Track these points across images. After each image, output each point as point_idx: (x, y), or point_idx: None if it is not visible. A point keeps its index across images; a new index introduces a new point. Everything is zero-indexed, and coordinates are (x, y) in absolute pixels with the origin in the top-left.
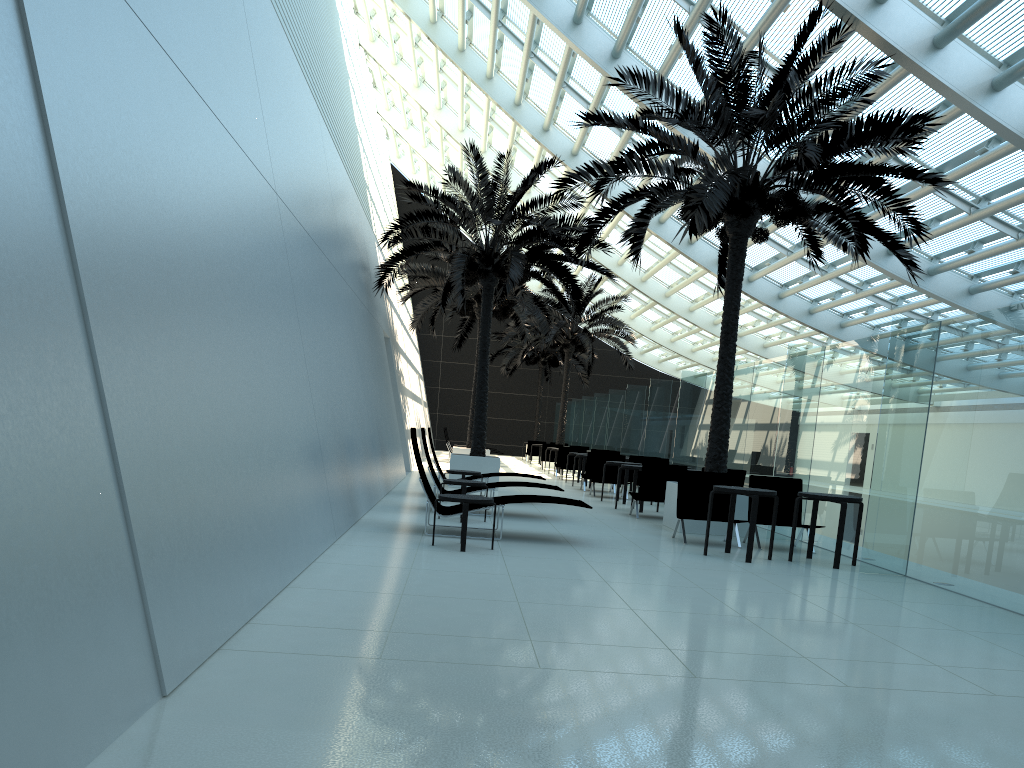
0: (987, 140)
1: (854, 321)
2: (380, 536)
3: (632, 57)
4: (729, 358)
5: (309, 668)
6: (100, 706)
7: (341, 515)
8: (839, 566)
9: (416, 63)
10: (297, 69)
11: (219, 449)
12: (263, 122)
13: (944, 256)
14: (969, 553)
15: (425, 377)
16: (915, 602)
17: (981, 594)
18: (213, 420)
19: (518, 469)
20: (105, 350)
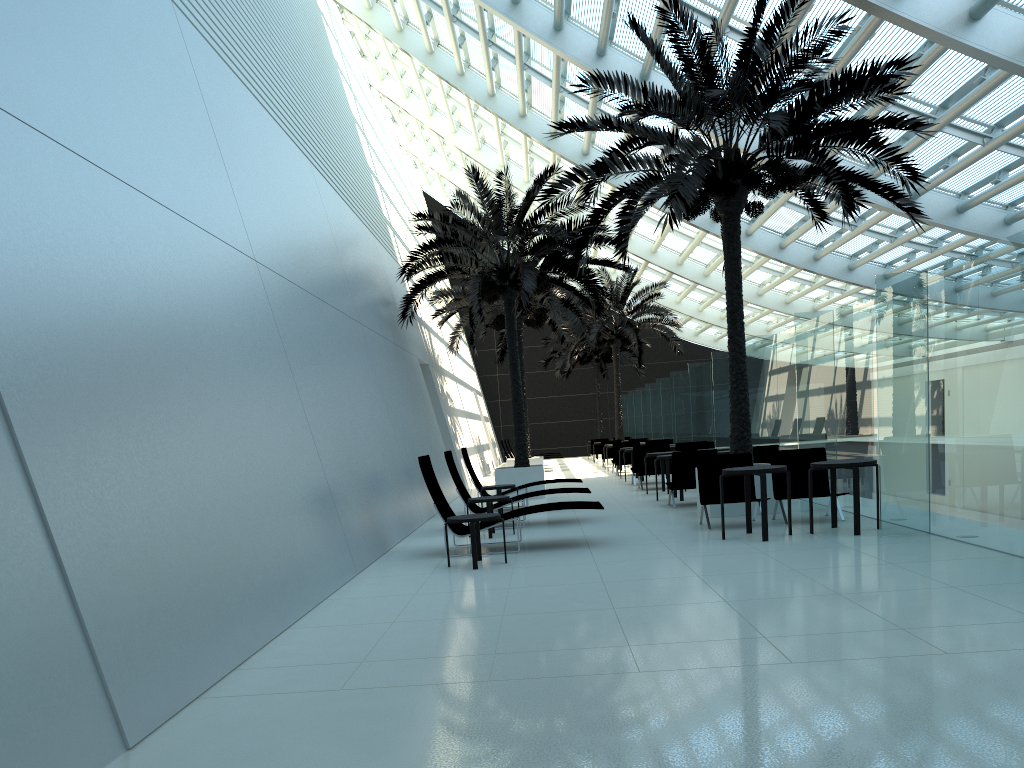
0: (984, 68)
1: (897, 270)
2: (402, 564)
3: (618, 51)
4: (738, 337)
5: (270, 707)
6: (49, 766)
7: (363, 549)
8: (860, 532)
9: (424, 93)
10: (280, 134)
11: (188, 516)
12: (234, 197)
13: (972, 190)
14: (981, 503)
15: (484, 392)
16: (922, 561)
17: (996, 543)
18: (179, 490)
19: (578, 471)
20: (36, 454)
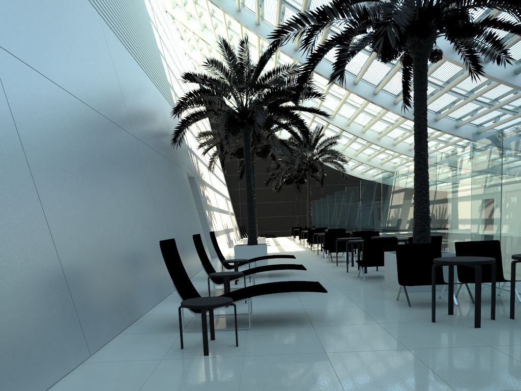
0: None
1: (487, 128)
2: (141, 340)
3: None
4: (423, 152)
5: None
6: None
7: (105, 326)
8: None
9: (198, 15)
10: None
11: None
12: None
13: None
14: None
15: (231, 199)
16: None
17: None
18: None
19: (286, 246)
20: None
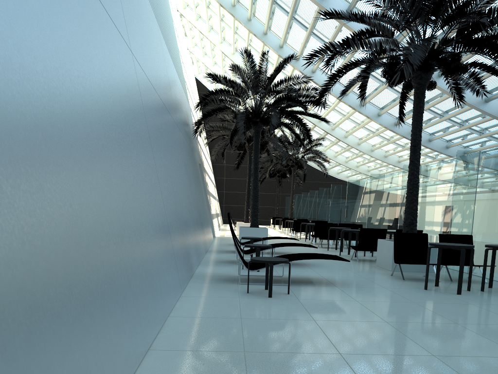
0: None
1: (455, 144)
2: (210, 286)
3: None
4: (417, 161)
5: None
6: None
7: (184, 273)
8: None
9: (208, 17)
10: None
11: (75, 242)
12: (120, 1)
13: None
14: None
15: (217, 186)
16: None
17: None
18: (68, 213)
19: (270, 232)
20: None
